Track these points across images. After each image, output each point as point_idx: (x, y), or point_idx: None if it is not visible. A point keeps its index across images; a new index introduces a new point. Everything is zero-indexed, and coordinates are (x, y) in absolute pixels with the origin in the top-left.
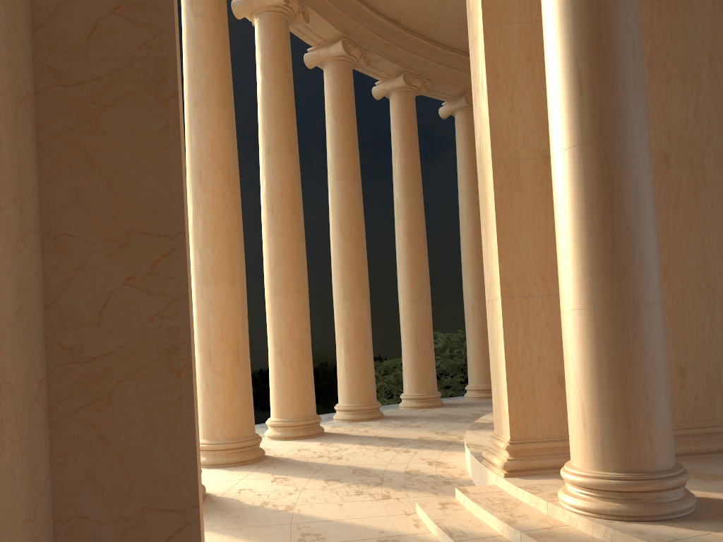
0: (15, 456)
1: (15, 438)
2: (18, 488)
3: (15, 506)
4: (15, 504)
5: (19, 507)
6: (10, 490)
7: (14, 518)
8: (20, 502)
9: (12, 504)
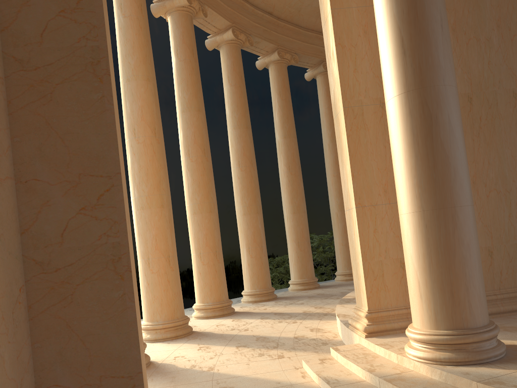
0: (3, 345)
1: (3, 331)
2: (6, 367)
3: (5, 381)
4: (5, 379)
5: (8, 382)
6: (0, 369)
7: None
8: (9, 378)
9: (2, 380)
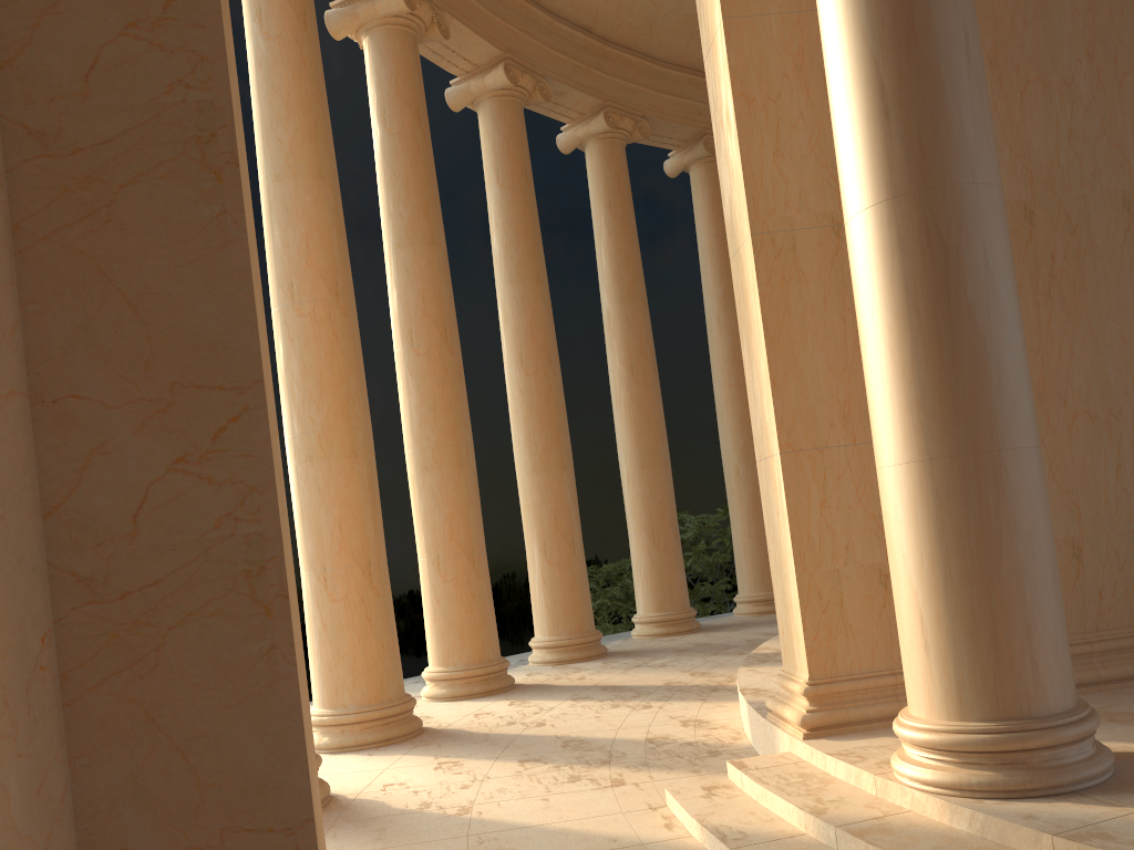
0: (6, 761)
1: (6, 731)
2: (14, 811)
3: (12, 842)
4: (11, 838)
5: (18, 843)
6: (0, 816)
7: None
8: (20, 835)
9: (6, 839)
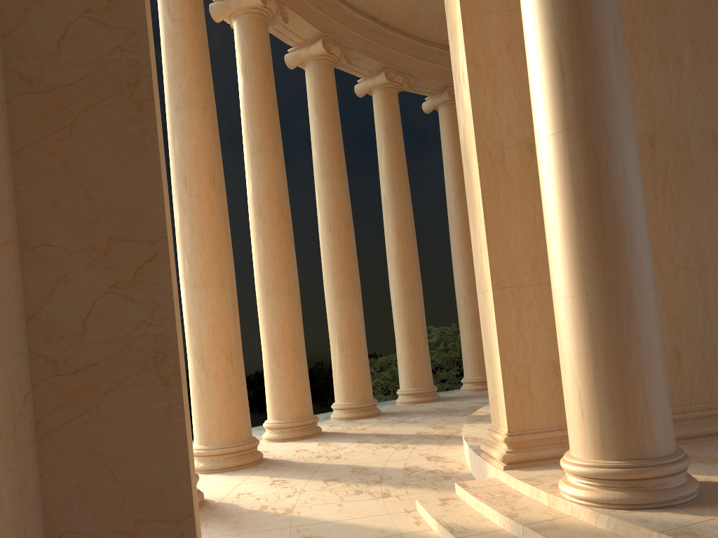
0: (0, 474)
1: (0, 455)
2: (5, 506)
3: (3, 525)
4: (2, 523)
5: (7, 526)
6: None
7: (2, 537)
8: (8, 521)
9: None
